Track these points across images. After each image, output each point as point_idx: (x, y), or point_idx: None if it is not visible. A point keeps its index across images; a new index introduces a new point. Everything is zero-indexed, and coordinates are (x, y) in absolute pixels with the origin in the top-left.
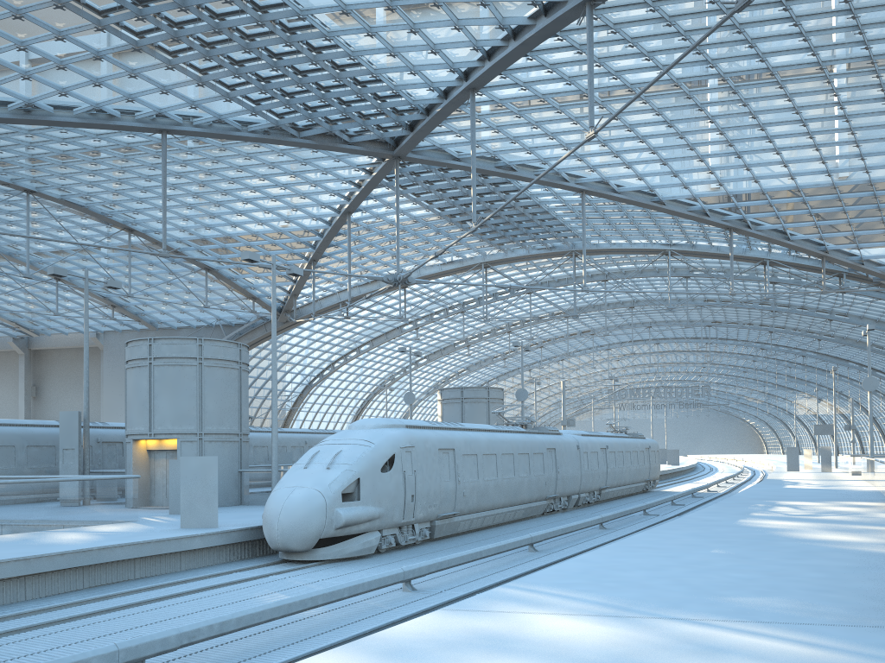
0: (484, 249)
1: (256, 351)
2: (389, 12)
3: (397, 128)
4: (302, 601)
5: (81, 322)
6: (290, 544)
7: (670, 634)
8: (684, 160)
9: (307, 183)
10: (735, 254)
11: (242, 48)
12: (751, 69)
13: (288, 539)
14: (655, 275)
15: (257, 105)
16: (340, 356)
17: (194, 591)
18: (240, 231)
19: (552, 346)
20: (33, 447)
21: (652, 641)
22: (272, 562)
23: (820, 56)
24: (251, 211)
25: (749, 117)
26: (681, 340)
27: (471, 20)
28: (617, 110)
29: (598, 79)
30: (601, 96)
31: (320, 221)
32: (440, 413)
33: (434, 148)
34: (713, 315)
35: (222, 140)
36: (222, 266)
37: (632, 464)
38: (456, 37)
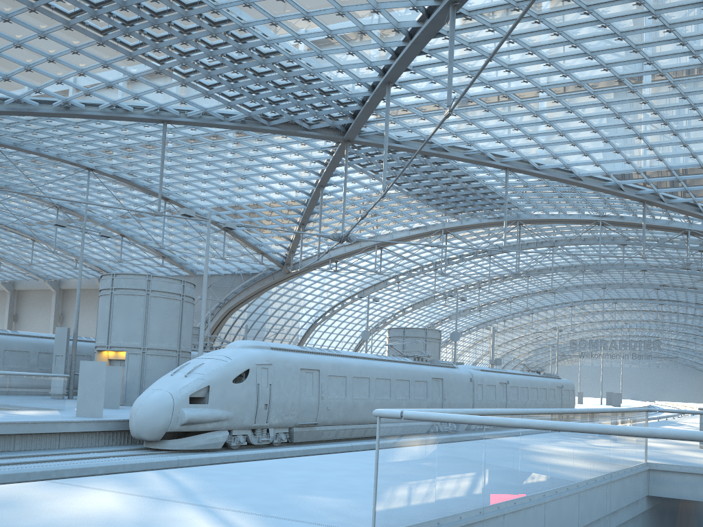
0: (441, 218)
1: (268, 295)
2: (309, 22)
3: (345, 117)
4: (44, 472)
5: (143, 268)
6: (142, 434)
7: (154, 515)
8: (591, 141)
9: (286, 162)
10: (659, 224)
11: (207, 56)
12: (630, 60)
13: (140, 430)
14: (596, 243)
15: (232, 101)
16: (338, 302)
17: (33, 462)
18: (245, 201)
19: (521, 301)
20: (43, 353)
21: (116, 519)
22: (136, 448)
23: (692, 46)
24: (249, 184)
25: (640, 103)
26: (636, 301)
27: (373, 25)
28: (521, 98)
29: (496, 72)
30: (504, 87)
31: (302, 193)
32: (387, 348)
33: (377, 133)
34: (659, 279)
35: (214, 128)
36: (236, 228)
37: (538, 399)
38: (367, 40)
